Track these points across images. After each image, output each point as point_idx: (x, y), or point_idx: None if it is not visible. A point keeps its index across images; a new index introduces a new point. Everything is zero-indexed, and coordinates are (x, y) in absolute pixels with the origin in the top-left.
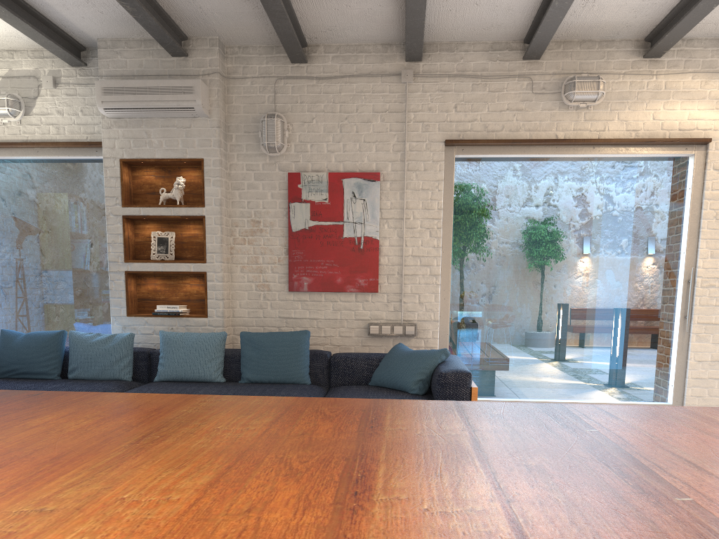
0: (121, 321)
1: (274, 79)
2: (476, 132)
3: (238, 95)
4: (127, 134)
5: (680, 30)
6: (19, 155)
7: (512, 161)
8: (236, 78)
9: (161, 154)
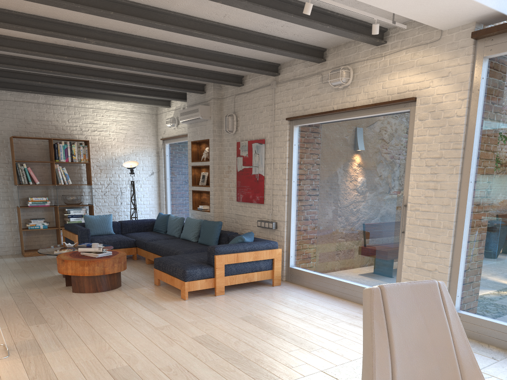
0: (191, 211)
1: (234, 96)
2: (299, 111)
3: (225, 106)
4: (192, 130)
5: (348, 35)
6: (178, 141)
7: (320, 126)
8: (224, 98)
9: (199, 138)
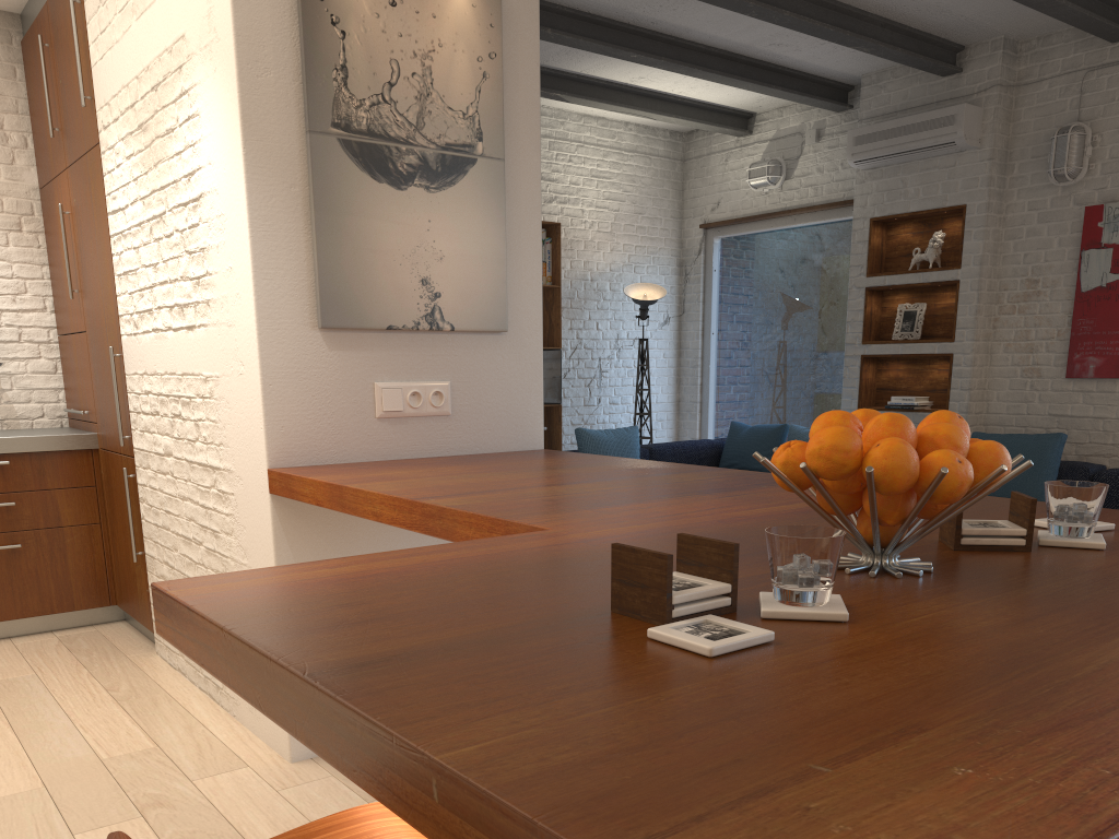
0: None
1: (1082, 73)
2: None
3: (1028, 107)
4: (881, 186)
5: None
6: (776, 226)
7: None
8: (1029, 83)
9: (916, 205)
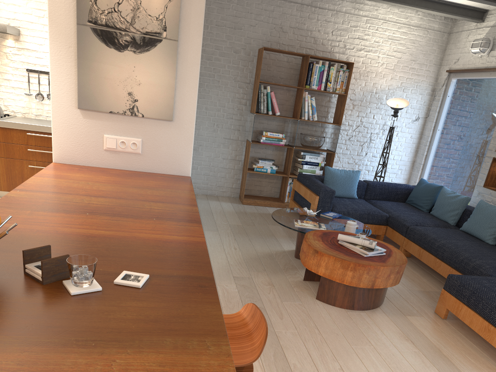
0: (478, 189)
1: None
2: None
3: None
4: None
5: None
6: (481, 76)
7: None
8: None
9: None
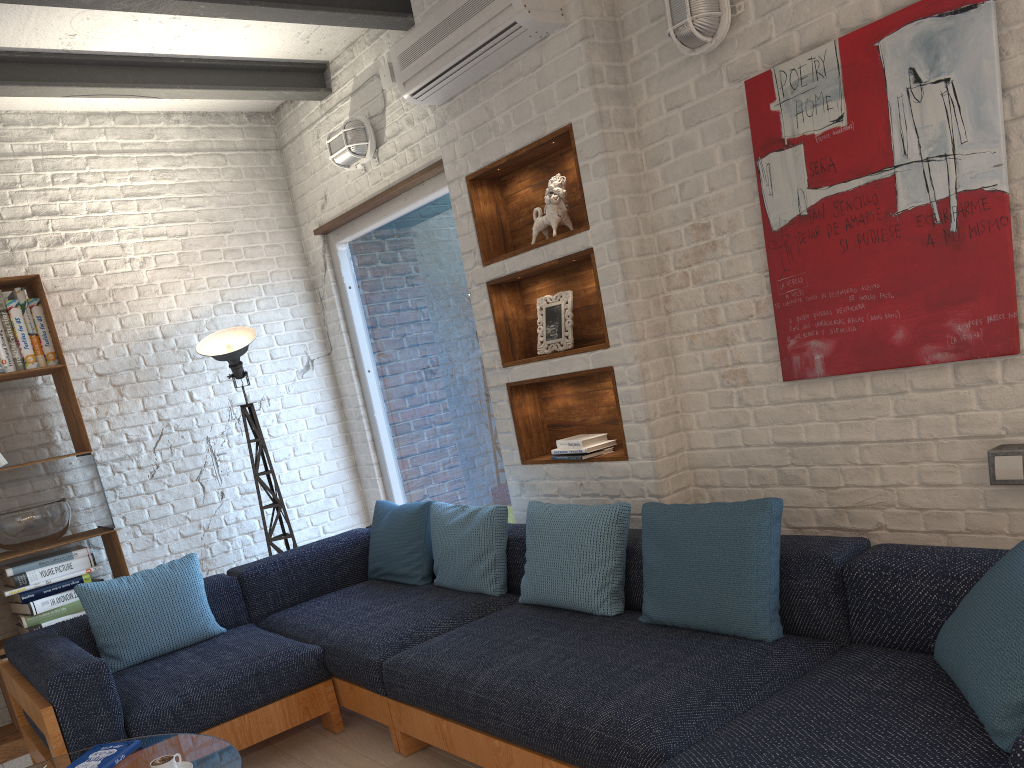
0: (516, 473)
1: None
2: None
3: None
4: (465, 125)
5: None
6: (390, 213)
7: None
8: None
9: (512, 142)
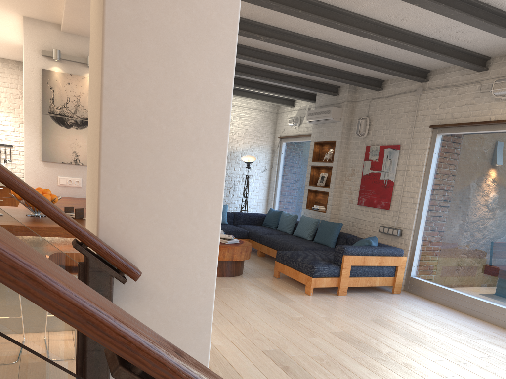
0: (304, 210)
1: (370, 100)
2: (447, 119)
3: (357, 109)
4: (317, 131)
5: None
6: (297, 140)
7: (469, 136)
8: (358, 101)
9: (325, 139)
